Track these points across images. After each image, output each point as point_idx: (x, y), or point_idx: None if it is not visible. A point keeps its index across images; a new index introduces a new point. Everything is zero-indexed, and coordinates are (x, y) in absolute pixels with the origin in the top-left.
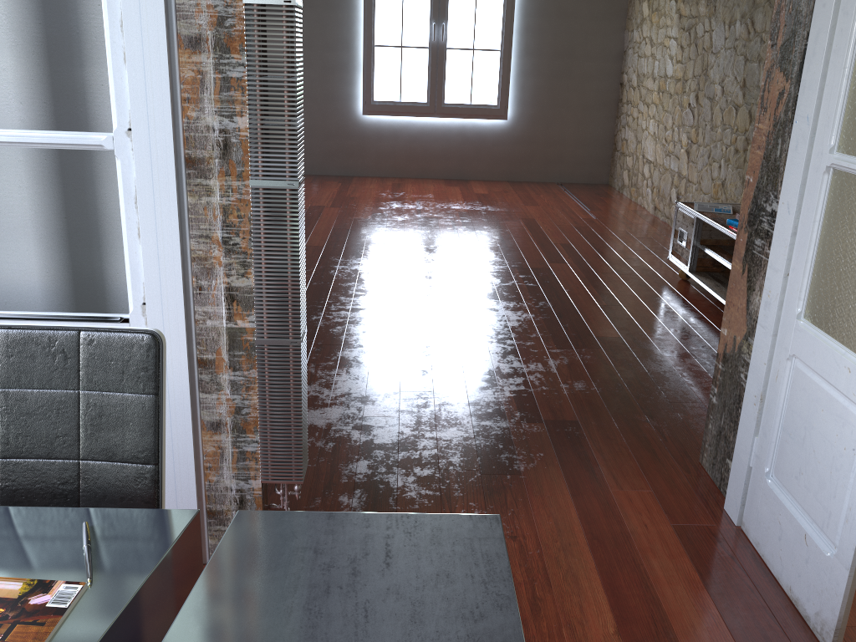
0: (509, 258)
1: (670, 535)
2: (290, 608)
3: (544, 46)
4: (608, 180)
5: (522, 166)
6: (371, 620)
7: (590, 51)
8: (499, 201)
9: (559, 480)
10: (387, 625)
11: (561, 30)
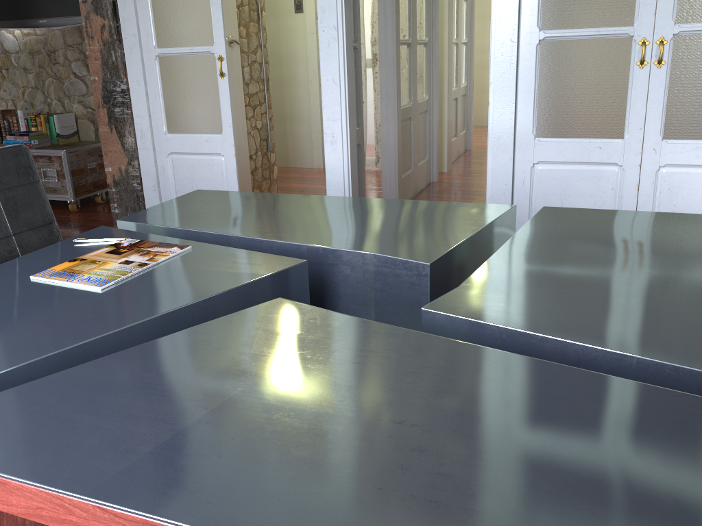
0: None
1: None
2: (201, 214)
3: None
4: None
5: None
6: (225, 206)
7: None
8: None
9: None
10: (231, 204)
11: None
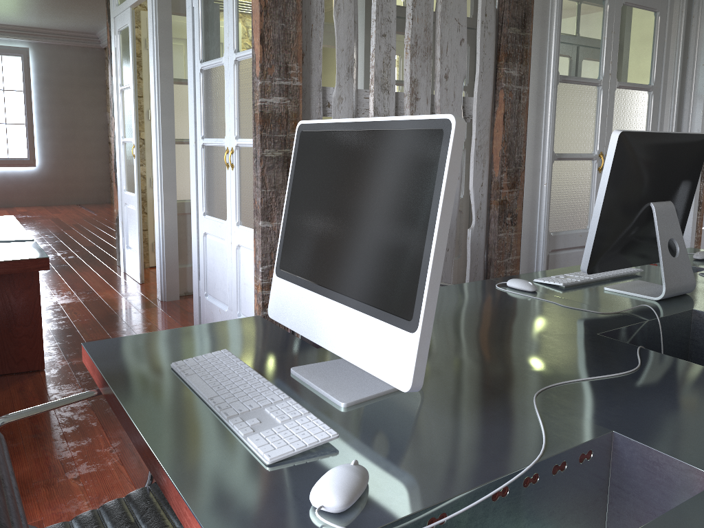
0: (40, 231)
1: (98, 276)
2: None
3: (56, 121)
4: (110, 200)
5: (51, 195)
6: None
7: (87, 124)
8: (35, 213)
9: (56, 273)
10: None
11: (66, 112)
